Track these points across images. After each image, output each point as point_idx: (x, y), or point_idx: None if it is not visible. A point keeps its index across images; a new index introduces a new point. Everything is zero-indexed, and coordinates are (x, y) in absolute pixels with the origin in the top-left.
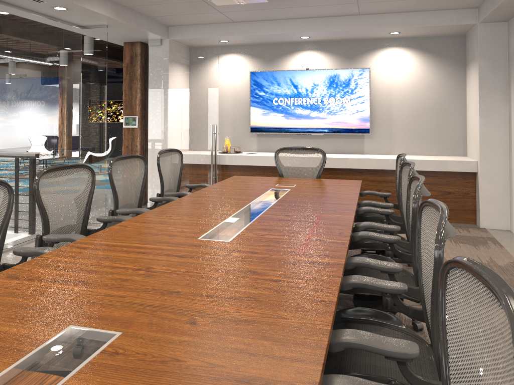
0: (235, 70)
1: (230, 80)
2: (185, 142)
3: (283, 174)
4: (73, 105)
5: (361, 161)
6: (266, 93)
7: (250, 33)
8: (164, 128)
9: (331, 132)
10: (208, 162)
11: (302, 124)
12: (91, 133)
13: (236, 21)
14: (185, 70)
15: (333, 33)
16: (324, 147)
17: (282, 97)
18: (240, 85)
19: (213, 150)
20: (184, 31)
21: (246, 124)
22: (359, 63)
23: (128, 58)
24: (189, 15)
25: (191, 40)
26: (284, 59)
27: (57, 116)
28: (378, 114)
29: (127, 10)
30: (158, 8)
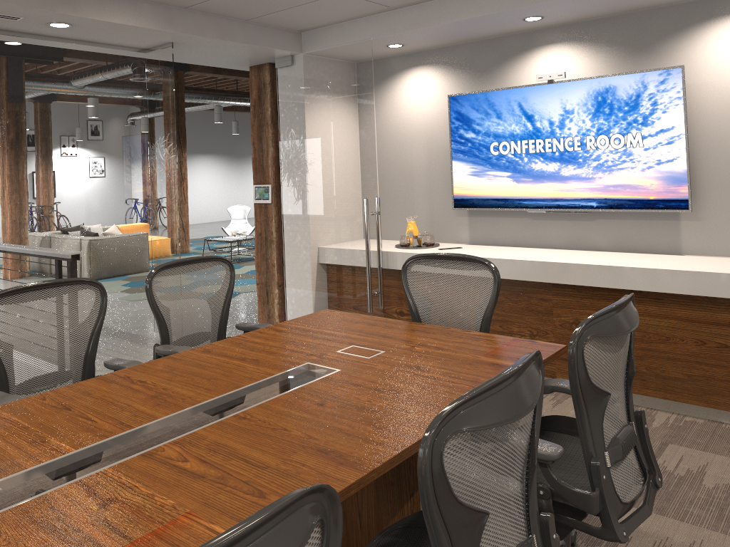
0: (426, 95)
1: (419, 115)
2: (331, 229)
3: (420, 311)
4: (133, 175)
5: (652, 274)
6: (478, 135)
7: (421, 25)
8: (302, 204)
9: (603, 207)
10: (365, 265)
11: (545, 191)
12: (162, 219)
13: (396, 7)
14: (326, 104)
15: (582, 2)
16: (593, 237)
17: (506, 140)
18: (436, 122)
19: (368, 243)
20: (323, 36)
21: (449, 192)
22: (661, 59)
23: (255, 92)
24: (301, 7)
25: (333, 50)
26: (510, 67)
27: (99, 195)
28: (711, 165)
29: (194, 14)
30: (235, 2)
